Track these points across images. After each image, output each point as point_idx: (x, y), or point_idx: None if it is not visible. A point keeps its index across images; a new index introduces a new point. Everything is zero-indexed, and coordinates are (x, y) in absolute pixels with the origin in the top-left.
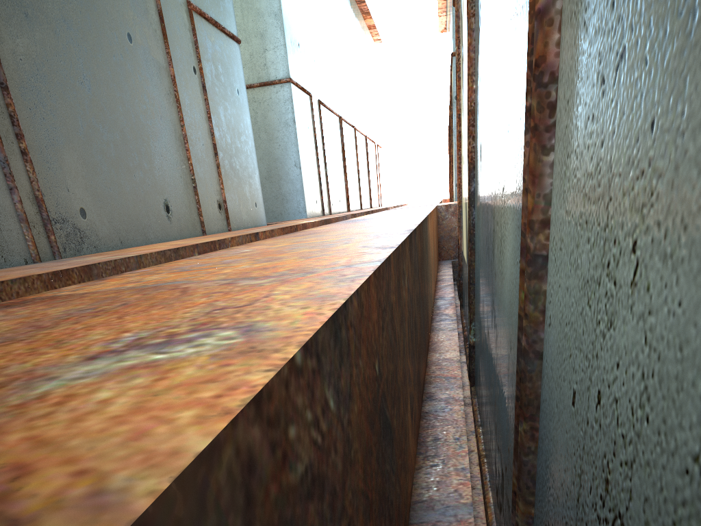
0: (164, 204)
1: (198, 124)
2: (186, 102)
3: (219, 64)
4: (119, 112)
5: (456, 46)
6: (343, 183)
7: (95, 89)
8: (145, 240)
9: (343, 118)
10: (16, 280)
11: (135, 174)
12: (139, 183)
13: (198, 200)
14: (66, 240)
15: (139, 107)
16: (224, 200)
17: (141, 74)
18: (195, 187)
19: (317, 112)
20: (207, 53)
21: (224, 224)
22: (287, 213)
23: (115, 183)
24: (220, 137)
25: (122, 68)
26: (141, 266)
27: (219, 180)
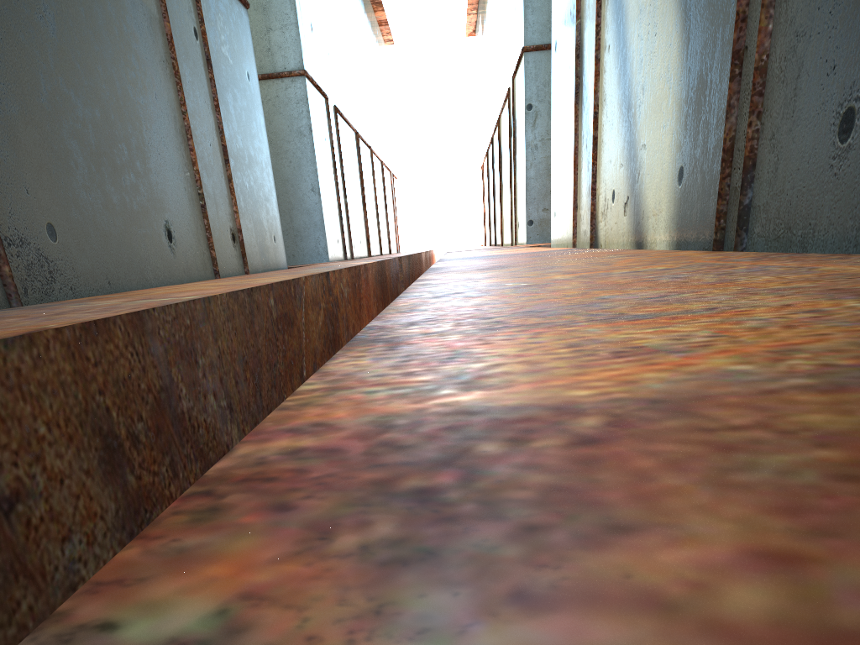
0: (165, 228)
1: (203, 114)
2: (187, 78)
3: (225, 31)
4: (98, 76)
5: (577, 20)
6: (363, 219)
7: (62, 32)
8: (142, 282)
9: (360, 134)
10: (13, 341)
11: (124, 177)
12: (130, 191)
13: (209, 226)
14: (26, 275)
15: (127, 74)
16: (239, 229)
17: (127, 23)
18: (203, 206)
19: (334, 122)
20: (210, 12)
21: (240, 264)
22: (301, 254)
23: (97, 188)
24: (230, 137)
25: (101, 7)
26: (210, 318)
27: (231, 199)
